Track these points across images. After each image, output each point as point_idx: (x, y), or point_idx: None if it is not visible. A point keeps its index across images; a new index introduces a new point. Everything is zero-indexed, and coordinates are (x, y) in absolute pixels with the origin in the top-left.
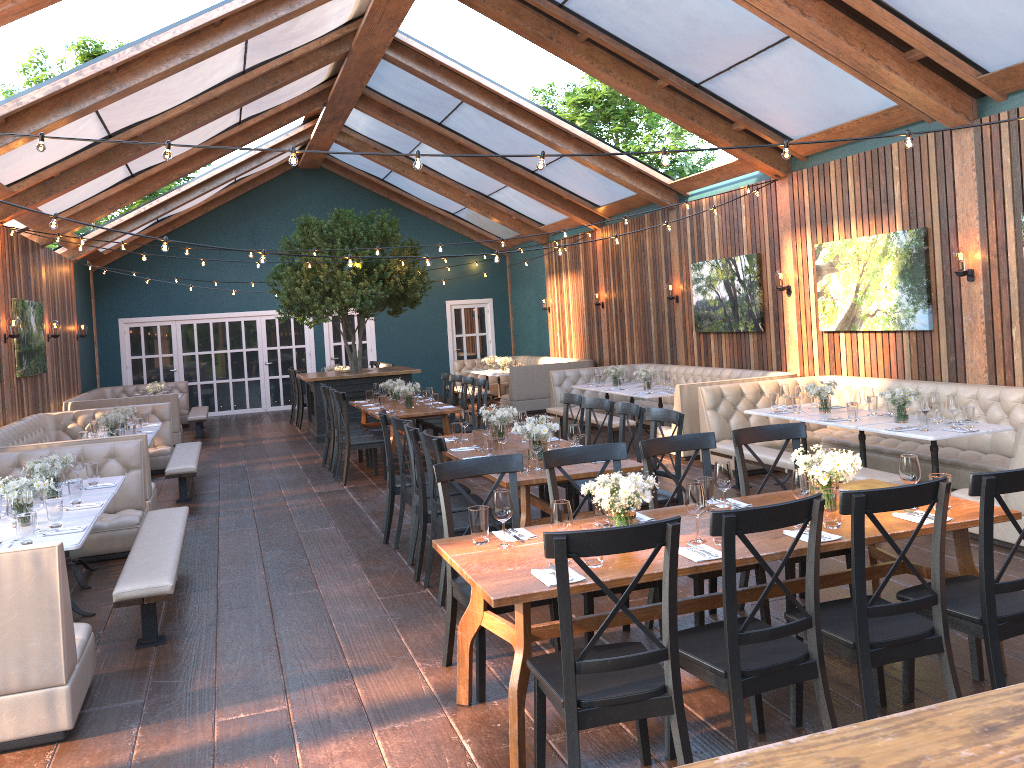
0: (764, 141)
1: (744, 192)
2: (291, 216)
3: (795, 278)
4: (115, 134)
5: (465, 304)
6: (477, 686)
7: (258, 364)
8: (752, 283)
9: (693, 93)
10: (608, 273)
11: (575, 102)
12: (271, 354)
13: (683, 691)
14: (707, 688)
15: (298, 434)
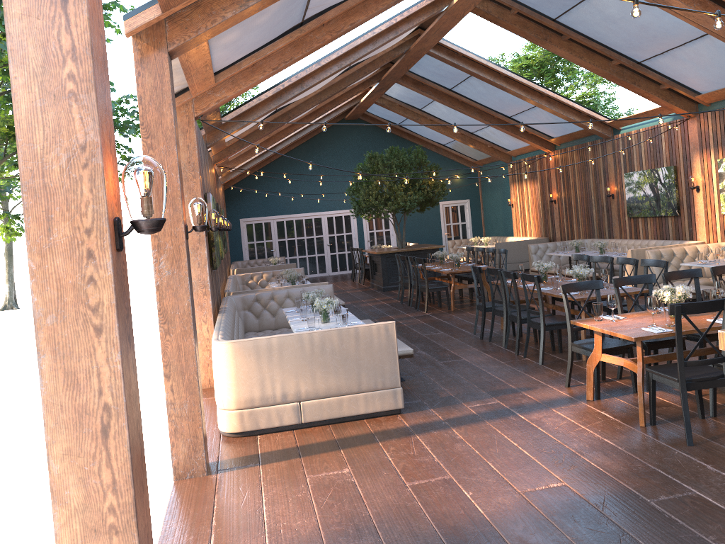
0: (680, 95)
1: (663, 127)
2: (341, 150)
3: (702, 181)
4: (279, 110)
5: (451, 203)
6: (595, 391)
7: (323, 245)
8: (670, 185)
9: (636, 68)
10: (559, 181)
11: (519, 66)
12: (331, 239)
13: (704, 394)
14: (716, 393)
15: (365, 287)
